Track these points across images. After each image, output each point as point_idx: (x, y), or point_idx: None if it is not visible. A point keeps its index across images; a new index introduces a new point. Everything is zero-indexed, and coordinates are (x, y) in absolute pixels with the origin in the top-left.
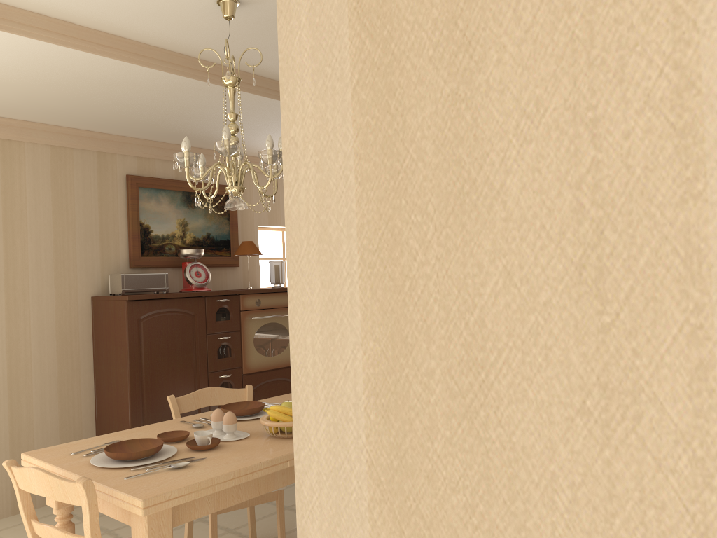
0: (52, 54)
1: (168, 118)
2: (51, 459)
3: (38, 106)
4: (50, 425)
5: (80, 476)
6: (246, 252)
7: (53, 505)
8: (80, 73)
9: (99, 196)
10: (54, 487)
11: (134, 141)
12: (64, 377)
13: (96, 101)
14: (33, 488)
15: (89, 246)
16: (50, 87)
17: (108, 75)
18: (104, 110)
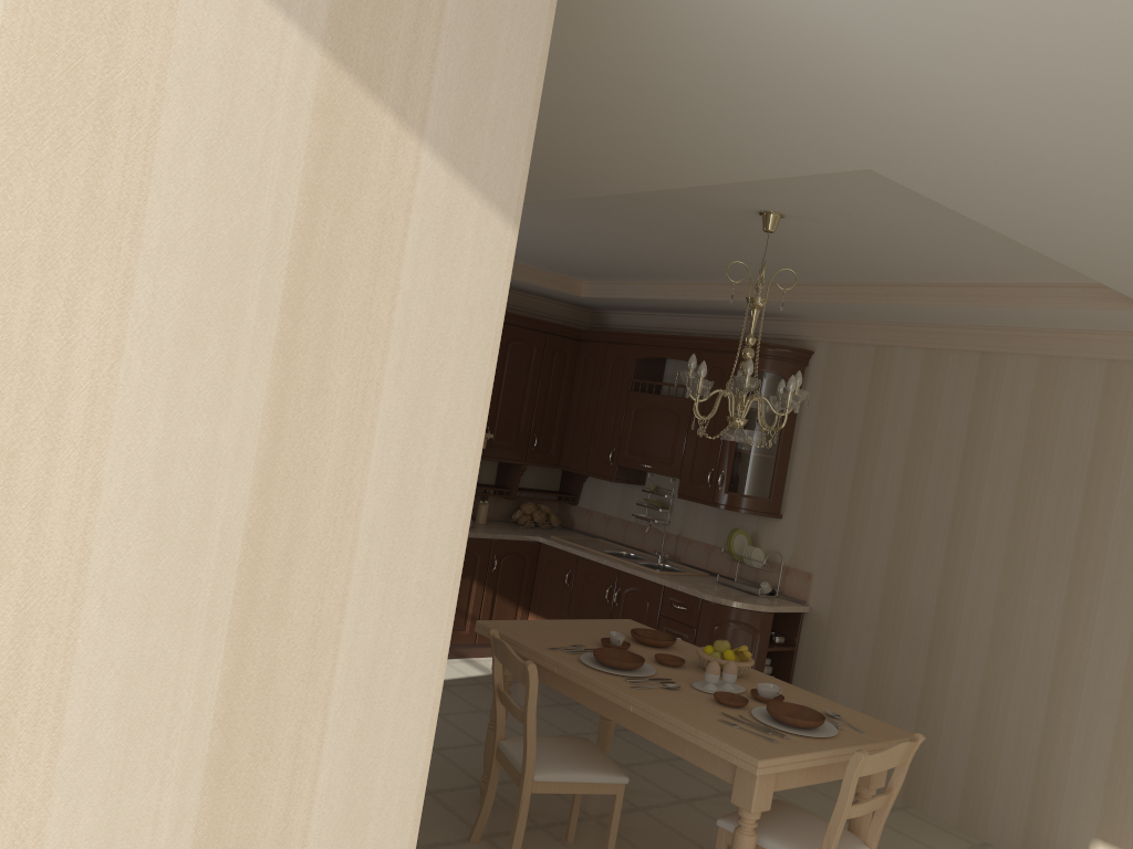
0: (698, 172)
1: None
2: (795, 750)
3: None
4: None
5: (856, 746)
6: None
7: (767, 806)
8: (608, 161)
9: None
10: (907, 752)
11: None
12: None
13: None
14: (889, 764)
15: None
16: None
17: (602, 171)
18: None
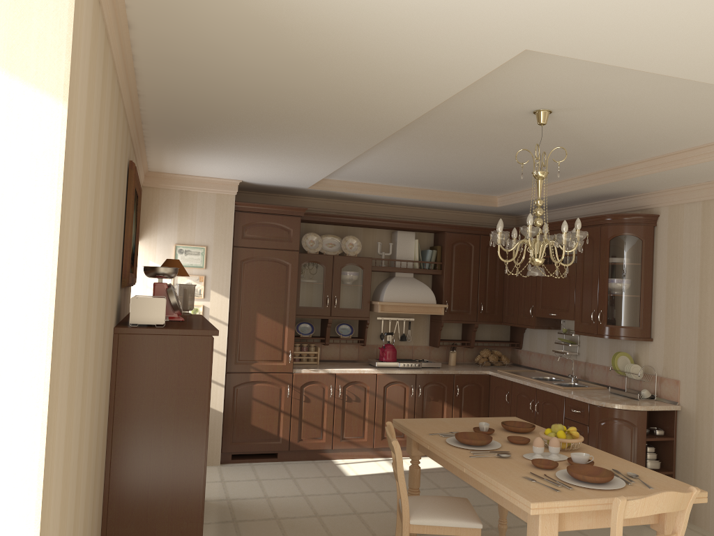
0: (435, 86)
1: (254, 123)
2: (571, 497)
3: (221, 76)
4: (96, 522)
5: (634, 496)
6: (184, 273)
7: None
8: (380, 94)
9: (123, 186)
10: (677, 501)
11: (136, 117)
12: (103, 448)
13: (285, 99)
14: (655, 509)
15: (118, 255)
16: (314, 83)
17: (387, 103)
18: (251, 102)
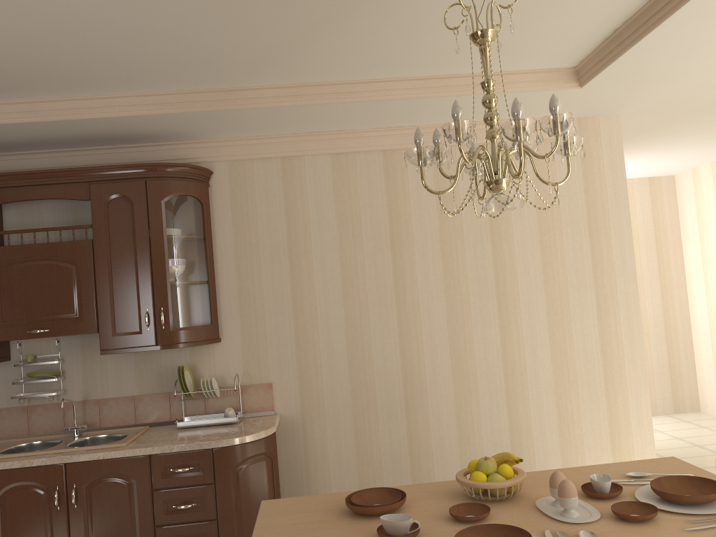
0: None
1: None
2: None
3: None
4: None
5: None
6: None
7: None
8: None
9: None
10: None
11: None
12: None
13: None
14: None
15: None
16: None
17: None
18: None
